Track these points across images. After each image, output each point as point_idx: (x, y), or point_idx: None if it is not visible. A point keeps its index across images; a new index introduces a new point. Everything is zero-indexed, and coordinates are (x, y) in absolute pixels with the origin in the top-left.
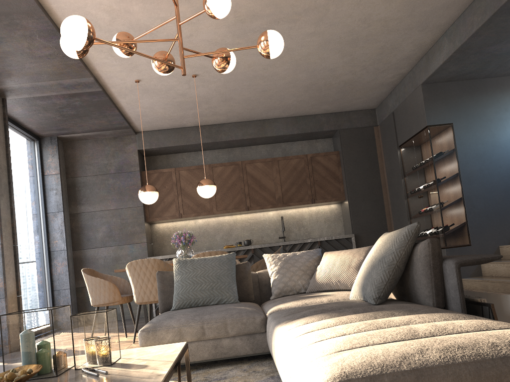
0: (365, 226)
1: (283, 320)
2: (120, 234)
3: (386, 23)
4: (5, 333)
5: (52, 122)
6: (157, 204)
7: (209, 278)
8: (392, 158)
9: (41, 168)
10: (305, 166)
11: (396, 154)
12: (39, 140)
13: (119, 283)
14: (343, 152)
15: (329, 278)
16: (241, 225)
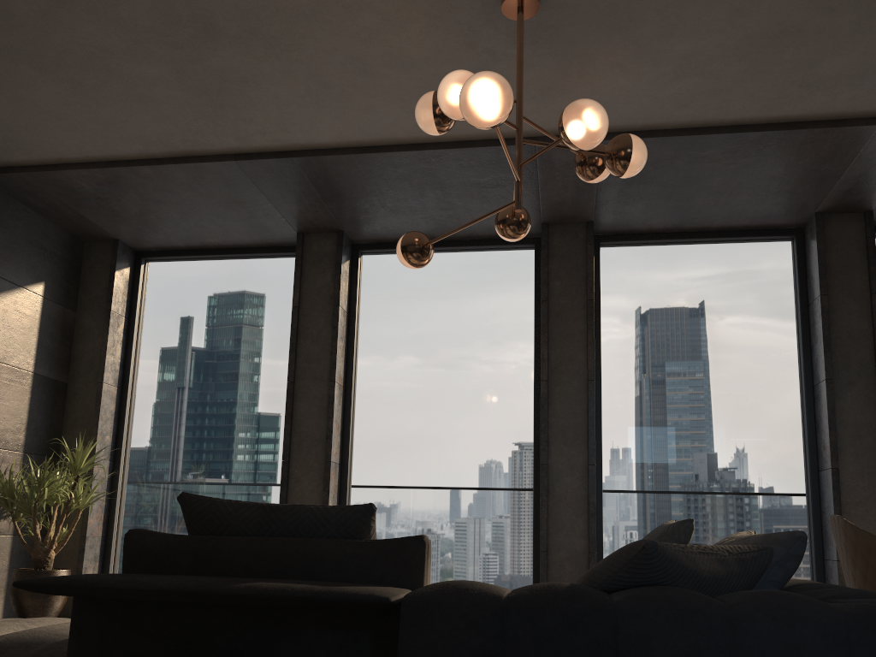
0: None
1: None
2: None
3: None
4: None
5: None
6: None
7: None
8: None
9: None
10: None
11: None
12: None
13: None
14: None
15: None
16: None
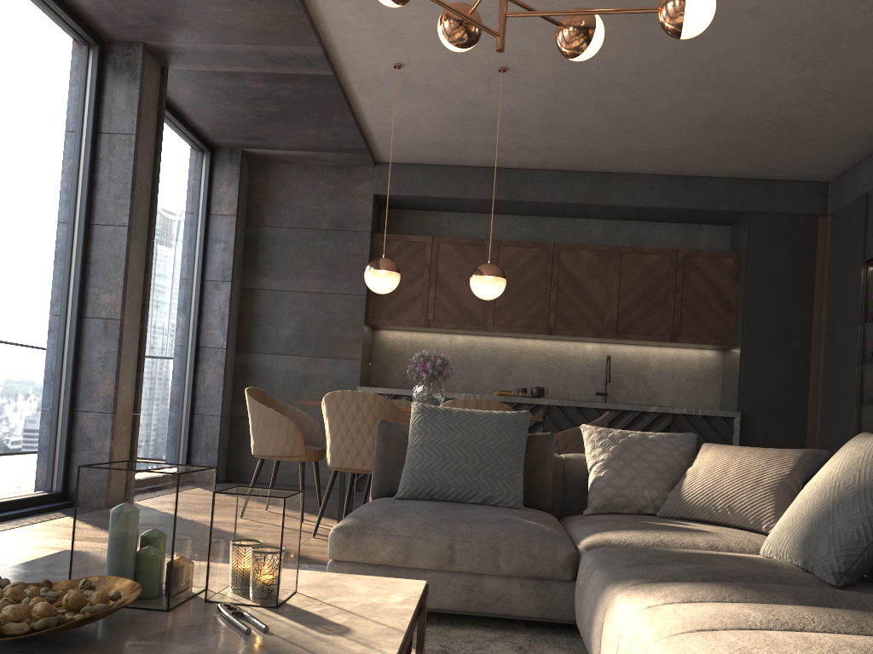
0: (764, 401)
1: (627, 576)
2: (319, 338)
3: None
4: (83, 502)
5: (238, 123)
6: (391, 295)
7: (474, 452)
8: (846, 283)
9: (207, 201)
10: (670, 272)
11: (856, 275)
12: (211, 152)
13: (305, 425)
14: (750, 257)
15: (711, 497)
16: (532, 359)
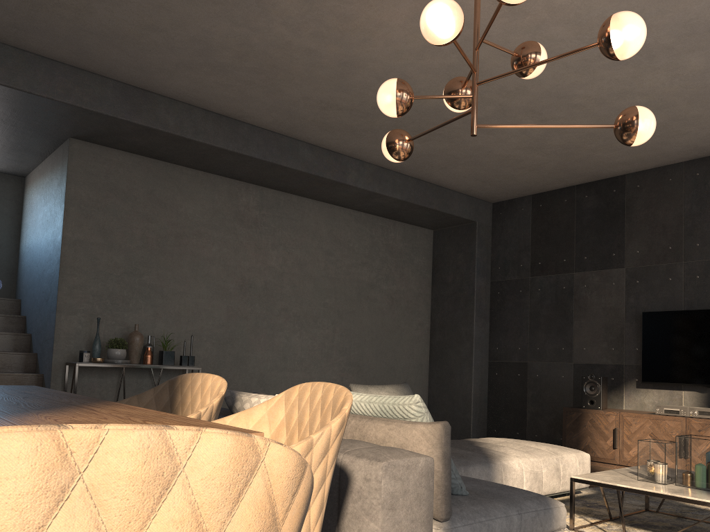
0: None
1: (484, 459)
2: None
3: (69, 8)
4: None
5: None
6: None
7: None
8: None
9: None
10: None
11: None
12: None
13: None
14: None
15: None
16: None
